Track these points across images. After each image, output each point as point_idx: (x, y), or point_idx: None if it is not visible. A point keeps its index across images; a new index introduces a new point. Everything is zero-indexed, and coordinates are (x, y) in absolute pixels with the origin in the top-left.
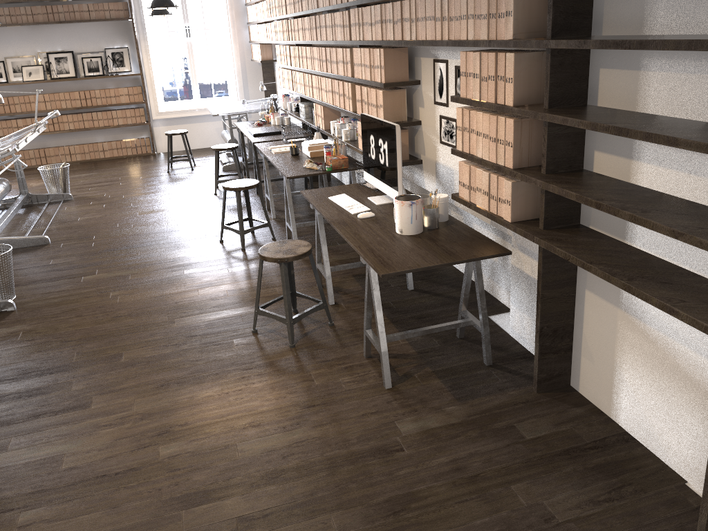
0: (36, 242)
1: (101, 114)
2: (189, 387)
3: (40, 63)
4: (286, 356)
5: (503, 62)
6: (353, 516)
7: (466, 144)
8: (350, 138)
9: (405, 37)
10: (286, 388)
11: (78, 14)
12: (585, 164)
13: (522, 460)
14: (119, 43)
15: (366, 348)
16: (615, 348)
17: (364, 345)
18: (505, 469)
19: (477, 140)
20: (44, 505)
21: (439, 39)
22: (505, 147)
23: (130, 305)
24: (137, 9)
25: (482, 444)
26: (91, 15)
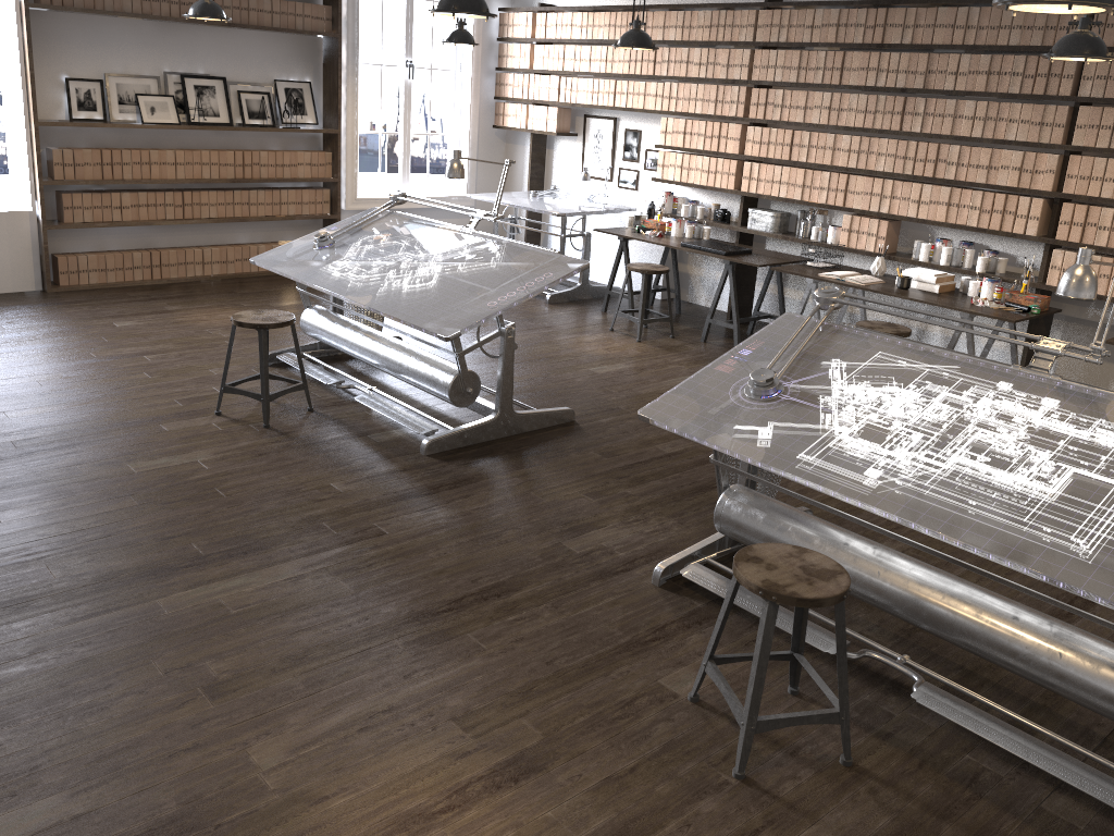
0: (560, 418)
1: (263, 194)
2: None
3: (168, 93)
4: None
5: None
6: None
7: None
8: (990, 269)
9: None
10: None
11: (254, 15)
12: None
13: None
14: (297, 73)
15: None
16: None
17: None
18: None
19: None
20: None
21: None
22: None
23: None
24: (350, 21)
25: None
26: (275, 20)
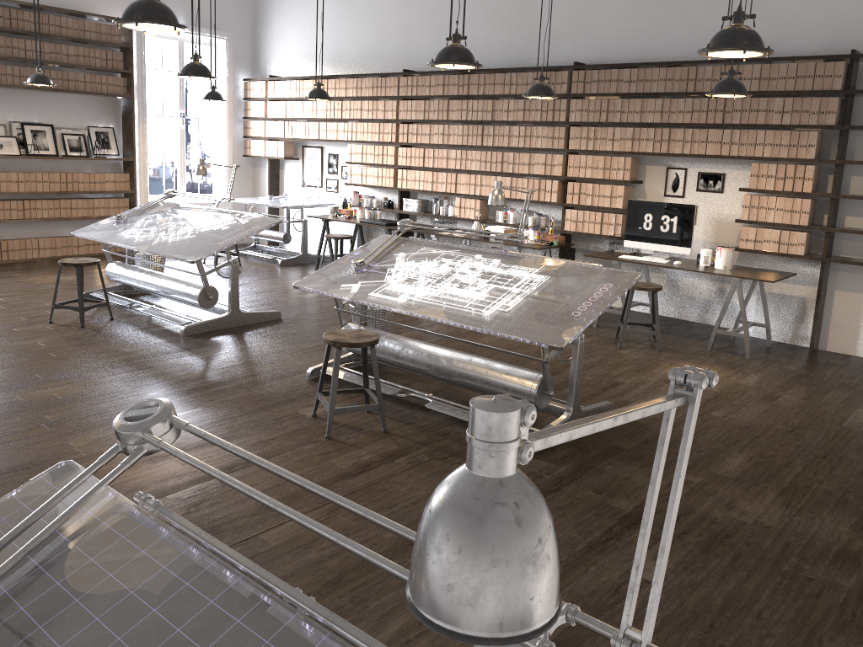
0: (272, 317)
1: (81, 202)
2: (654, 370)
3: (12, 135)
4: (668, 354)
5: (802, 170)
6: (839, 391)
7: (753, 215)
8: (536, 224)
9: (672, 151)
10: (703, 364)
11: (73, 84)
12: (837, 223)
13: (855, 370)
14: (104, 121)
15: (712, 343)
16: (859, 316)
17: (711, 341)
18: (855, 373)
19: (767, 212)
20: (712, 410)
21: (725, 154)
22: (799, 214)
23: (495, 344)
24: (140, 87)
25: (831, 368)
26: (87, 87)
